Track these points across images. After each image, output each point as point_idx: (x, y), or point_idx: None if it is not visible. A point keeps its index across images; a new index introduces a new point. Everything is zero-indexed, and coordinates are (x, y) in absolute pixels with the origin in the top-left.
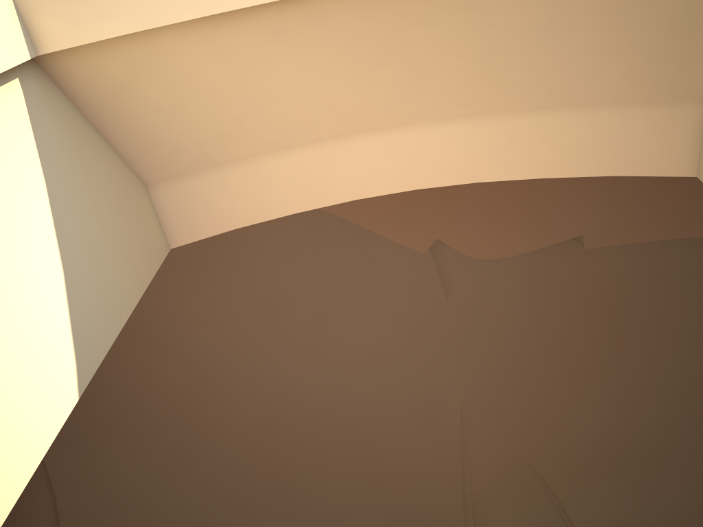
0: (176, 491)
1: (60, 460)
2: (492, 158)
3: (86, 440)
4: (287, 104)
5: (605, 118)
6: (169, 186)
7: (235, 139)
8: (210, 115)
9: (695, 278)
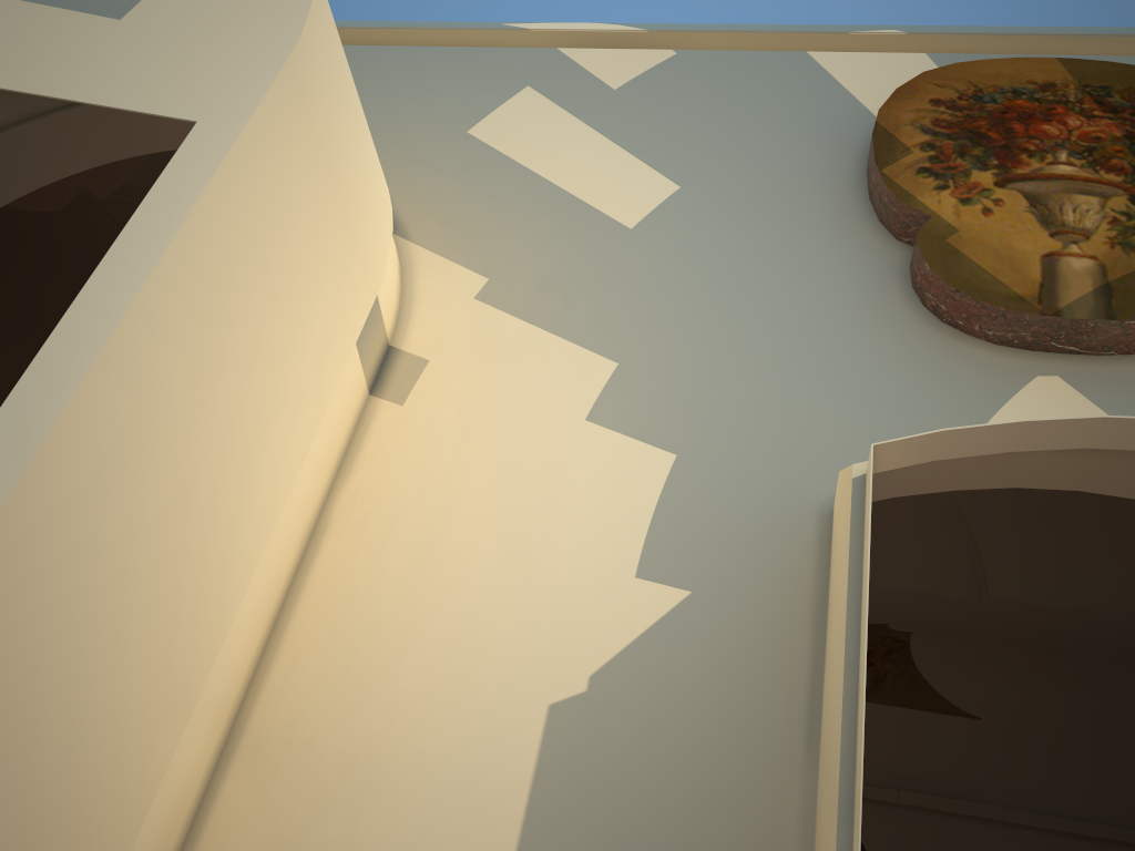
0: None
1: None
2: None
3: None
4: None
5: None
6: None
7: None
8: None
9: None
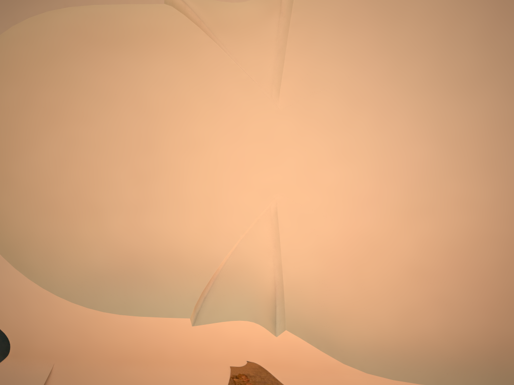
0: None
1: None
2: None
3: None
4: None
5: None
6: None
7: None
8: None
9: (103, 204)
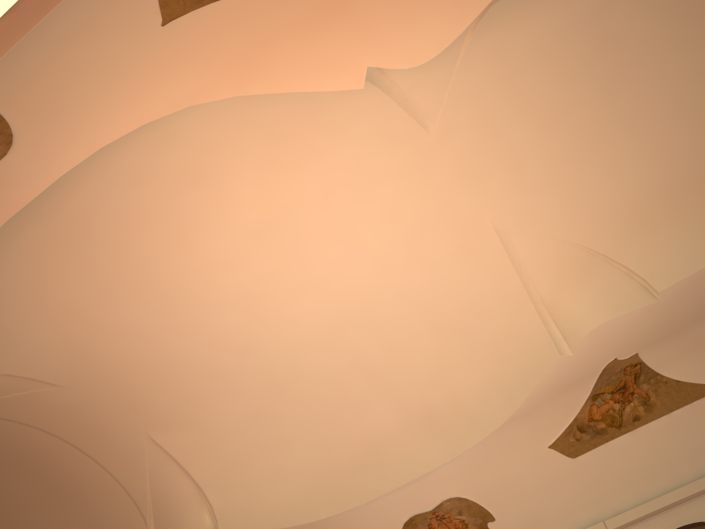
0: (286, 422)
1: (176, 441)
2: None
3: (188, 415)
4: None
5: None
6: None
7: None
8: None
9: None
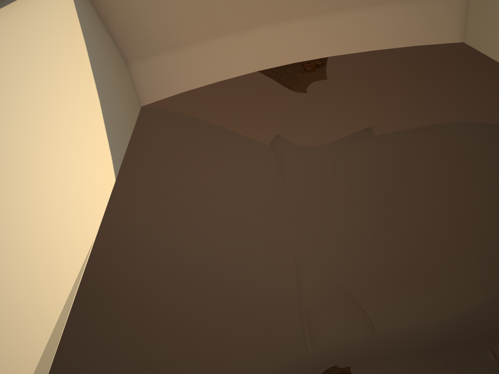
0: (99, 331)
1: None
2: (341, 39)
3: None
4: (217, 4)
5: (409, 8)
6: (141, 63)
7: (183, 29)
8: (170, 11)
9: (442, 154)
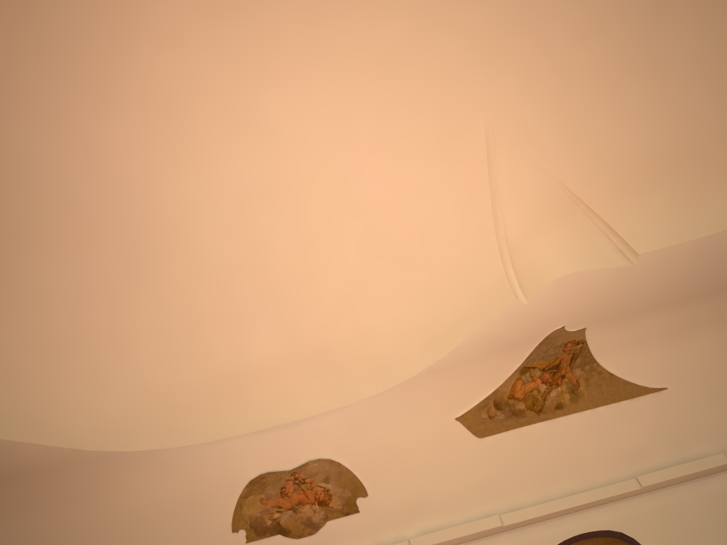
0: (134, 314)
1: None
2: None
3: None
4: None
5: None
6: None
7: None
8: None
9: None
